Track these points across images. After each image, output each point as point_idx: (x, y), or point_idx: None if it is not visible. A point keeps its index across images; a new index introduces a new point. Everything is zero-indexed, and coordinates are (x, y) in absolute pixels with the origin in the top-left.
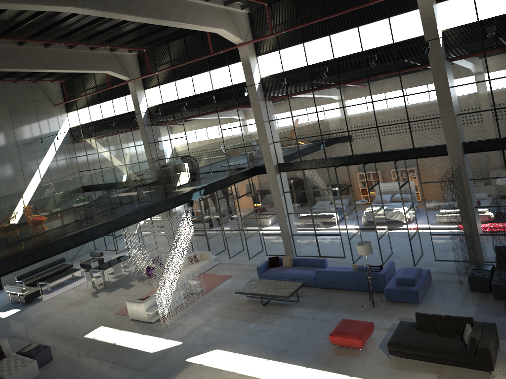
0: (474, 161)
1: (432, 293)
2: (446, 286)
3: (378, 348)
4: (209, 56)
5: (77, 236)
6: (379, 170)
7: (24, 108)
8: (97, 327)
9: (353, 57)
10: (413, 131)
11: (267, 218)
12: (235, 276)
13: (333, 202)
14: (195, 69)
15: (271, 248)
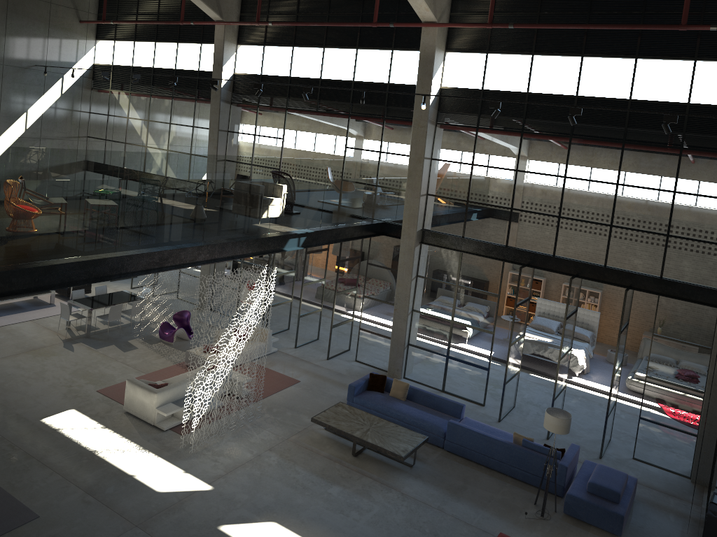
0: None
1: (637, 521)
2: (659, 515)
3: None
4: (365, 26)
5: (93, 265)
6: (543, 276)
7: (32, 10)
8: (65, 409)
9: (610, 104)
10: (671, 251)
11: (376, 307)
12: (305, 383)
13: (495, 317)
14: (333, 39)
15: (366, 353)
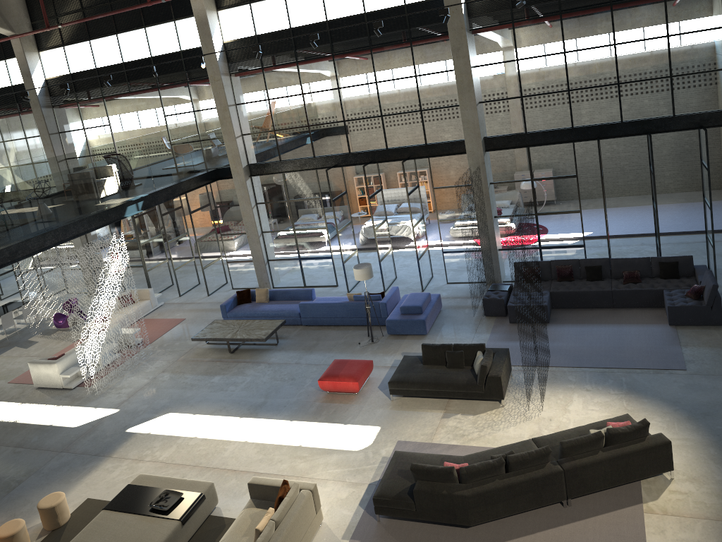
0: (495, 160)
1: (441, 321)
2: (458, 312)
3: (378, 390)
4: (145, 6)
5: None
6: (382, 172)
7: None
8: None
9: (353, 20)
10: (426, 122)
11: (233, 240)
12: (189, 318)
13: (324, 215)
14: (122, 24)
15: (238, 279)
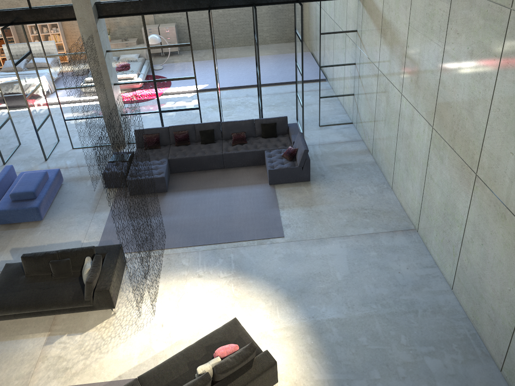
0: (110, 28)
1: (61, 200)
2: (80, 186)
3: None
4: None
5: None
6: None
7: None
8: None
9: None
10: None
11: None
12: None
13: None
14: None
15: None
